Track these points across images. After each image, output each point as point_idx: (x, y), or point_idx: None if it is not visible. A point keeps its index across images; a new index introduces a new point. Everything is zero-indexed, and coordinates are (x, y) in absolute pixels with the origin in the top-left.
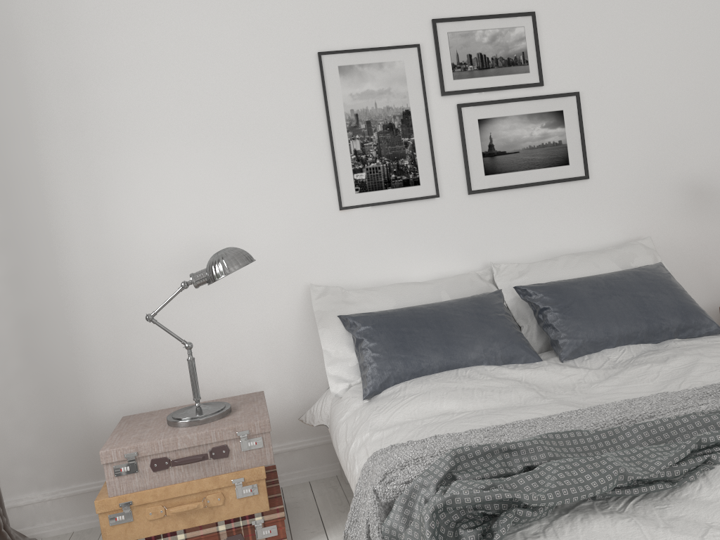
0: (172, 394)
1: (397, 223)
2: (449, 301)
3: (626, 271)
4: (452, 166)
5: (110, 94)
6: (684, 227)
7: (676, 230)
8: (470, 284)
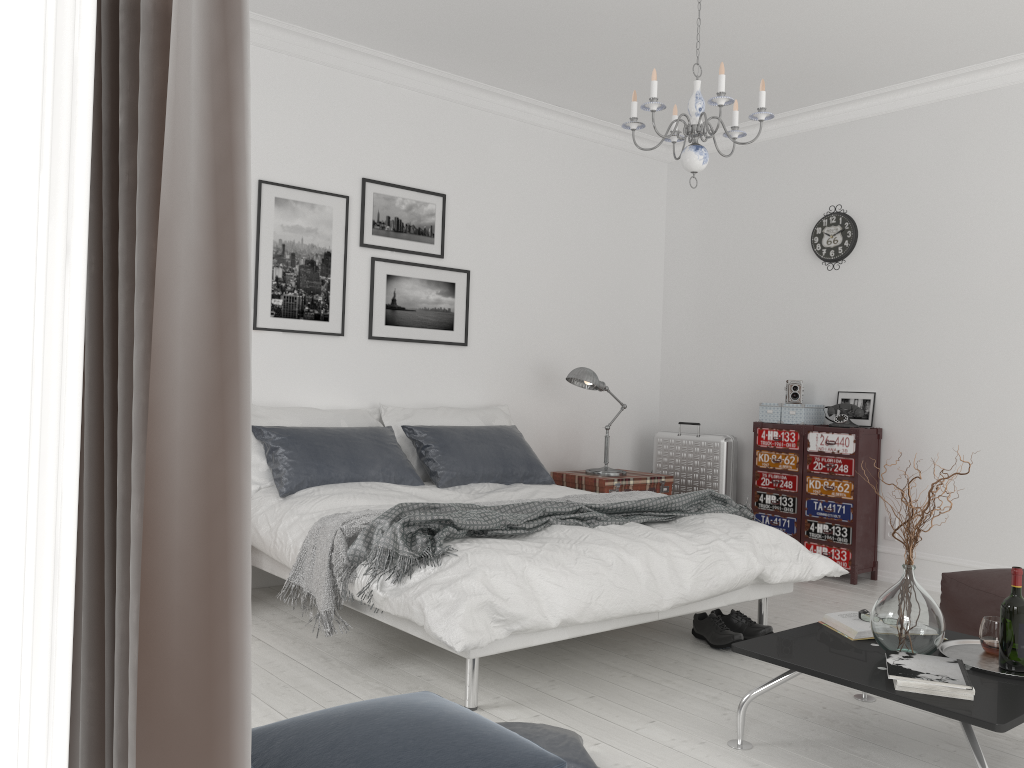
0: None
1: (303, 353)
2: (352, 427)
3: (491, 426)
4: (359, 311)
5: None
6: (533, 402)
7: (526, 403)
8: (363, 418)
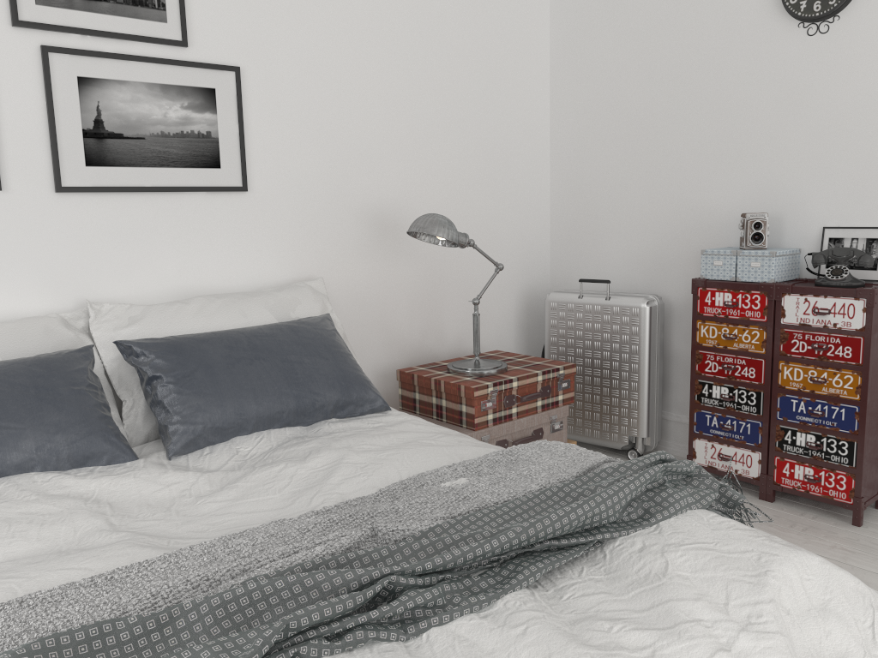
0: None
1: None
2: None
3: (281, 324)
4: (28, 144)
5: None
6: (366, 268)
7: (356, 270)
8: (43, 334)
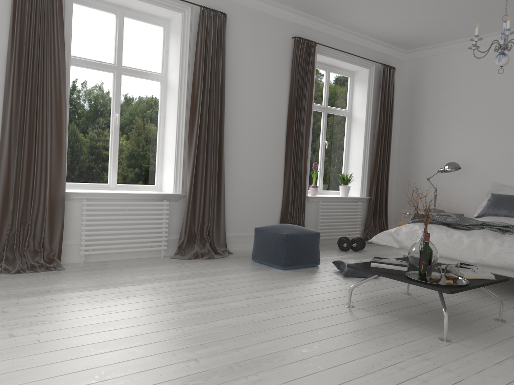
0: (441, 209)
1: None
2: None
3: None
4: None
5: (445, 109)
6: None
7: None
8: None
